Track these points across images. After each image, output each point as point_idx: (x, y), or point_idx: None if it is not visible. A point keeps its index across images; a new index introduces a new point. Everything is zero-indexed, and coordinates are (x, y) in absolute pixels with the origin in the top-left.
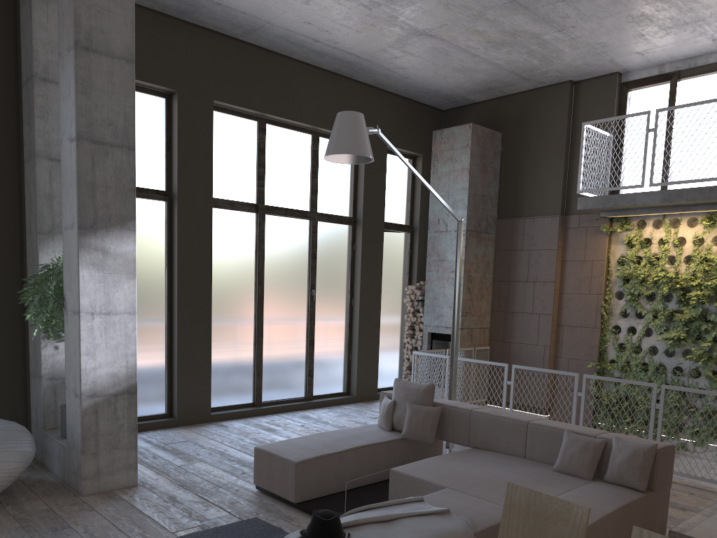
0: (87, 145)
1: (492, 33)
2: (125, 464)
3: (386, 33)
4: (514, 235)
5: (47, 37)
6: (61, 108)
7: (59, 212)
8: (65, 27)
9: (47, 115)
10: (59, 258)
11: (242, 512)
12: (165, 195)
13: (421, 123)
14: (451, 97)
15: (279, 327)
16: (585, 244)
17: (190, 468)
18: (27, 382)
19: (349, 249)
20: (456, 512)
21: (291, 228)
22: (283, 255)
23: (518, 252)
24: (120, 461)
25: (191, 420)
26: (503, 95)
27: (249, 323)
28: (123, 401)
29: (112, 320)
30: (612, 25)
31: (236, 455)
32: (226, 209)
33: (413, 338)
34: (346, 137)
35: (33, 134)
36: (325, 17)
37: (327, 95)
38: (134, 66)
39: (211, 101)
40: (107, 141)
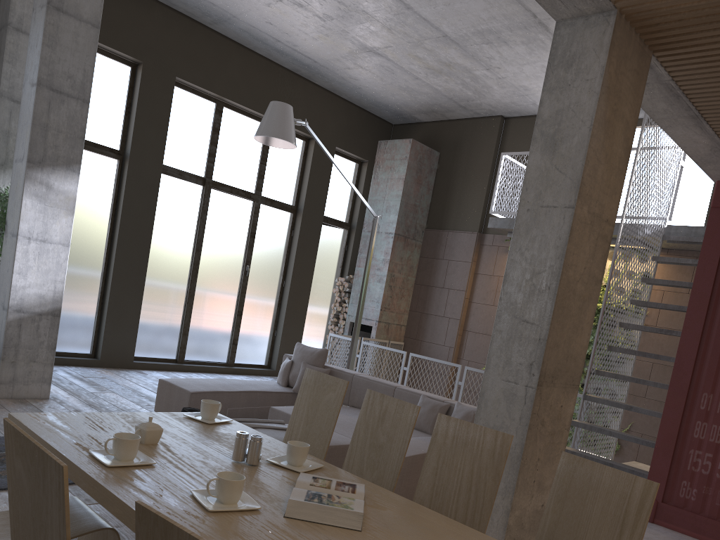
0: (46, 91)
1: (430, 61)
2: (40, 378)
3: (339, 44)
4: (437, 245)
5: None
6: (28, 56)
7: (14, 149)
8: None
9: (15, 61)
10: (7, 188)
11: None
12: (118, 154)
13: (371, 132)
14: (400, 113)
15: (211, 294)
16: (495, 261)
17: (101, 395)
18: None
19: (288, 235)
20: None
21: (235, 206)
22: (224, 229)
23: (439, 261)
24: (36, 374)
25: (113, 364)
26: (445, 119)
27: (182, 286)
28: (46, 321)
29: (46, 248)
30: (530, 72)
31: (146, 393)
32: (175, 177)
33: (337, 326)
34: (273, 123)
35: (0, 75)
36: (285, 21)
37: (284, 91)
38: (98, 32)
39: (173, 77)
40: (65, 91)
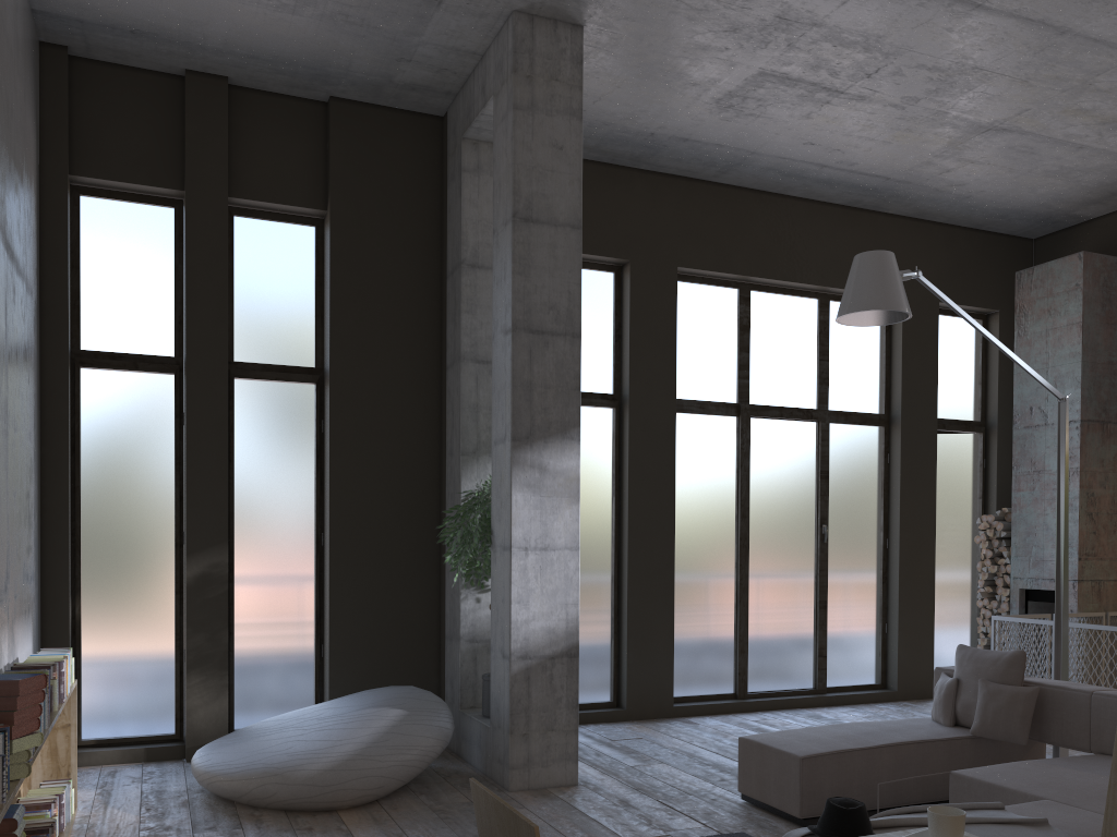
0: (523, 336)
1: (1108, 108)
2: (562, 753)
3: (929, 138)
4: None
5: (477, 215)
6: (494, 296)
7: (486, 427)
8: (501, 198)
9: (474, 308)
10: (486, 483)
11: (722, 825)
12: (613, 400)
13: (996, 263)
14: (1046, 216)
15: (773, 581)
16: None
17: (646, 770)
18: (441, 647)
19: (881, 463)
20: (1059, 827)
21: (789, 436)
22: (778, 475)
23: None
24: (556, 748)
25: (645, 713)
26: None
27: (728, 576)
28: (561, 667)
29: (549, 557)
30: None
31: (711, 758)
32: (694, 413)
33: (993, 599)
34: (868, 287)
35: (459, 332)
36: (836, 132)
37: (840, 240)
38: (580, 233)
39: (673, 269)
40: (547, 329)
